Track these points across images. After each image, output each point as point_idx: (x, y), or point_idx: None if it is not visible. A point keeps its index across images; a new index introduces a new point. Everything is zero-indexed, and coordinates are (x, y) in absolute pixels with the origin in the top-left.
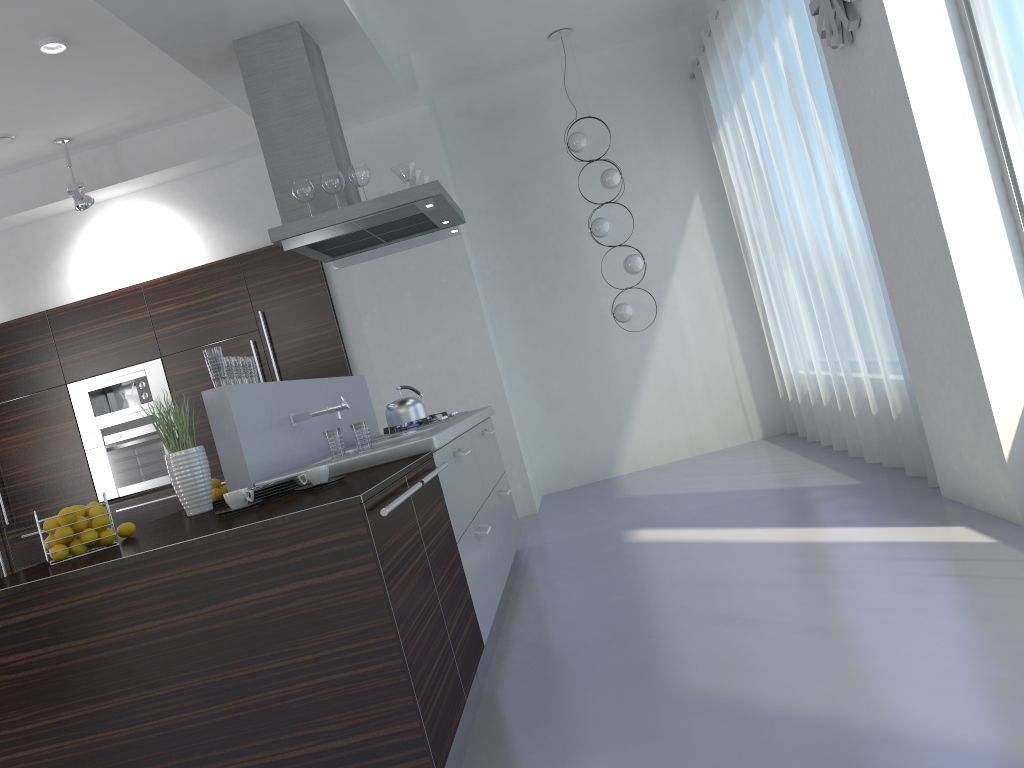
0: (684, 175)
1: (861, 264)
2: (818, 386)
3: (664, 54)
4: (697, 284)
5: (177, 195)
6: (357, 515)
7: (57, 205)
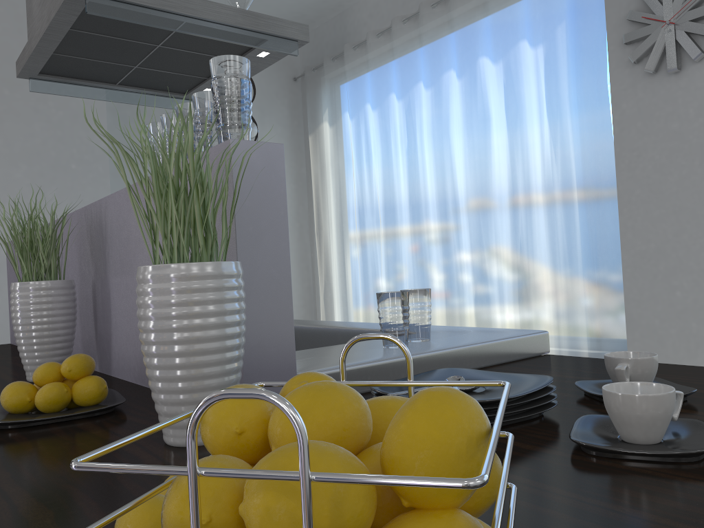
0: None
1: (559, 252)
2: None
3: None
4: None
5: None
6: None
7: None
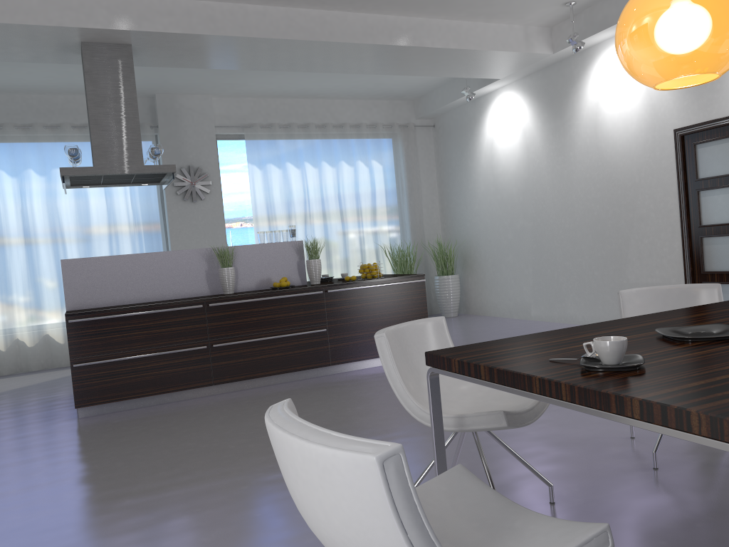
0: None
1: None
2: (12, 339)
3: None
4: None
5: None
6: None
7: None
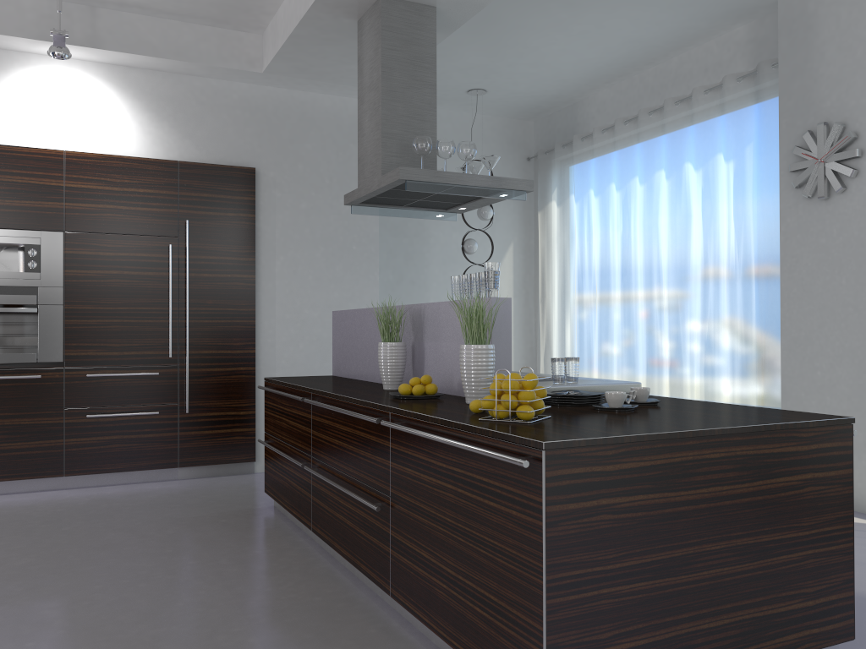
0: (507, 227)
1: (737, 333)
2: None
3: (514, 135)
4: None
5: (128, 82)
6: (849, 431)
7: (0, 38)
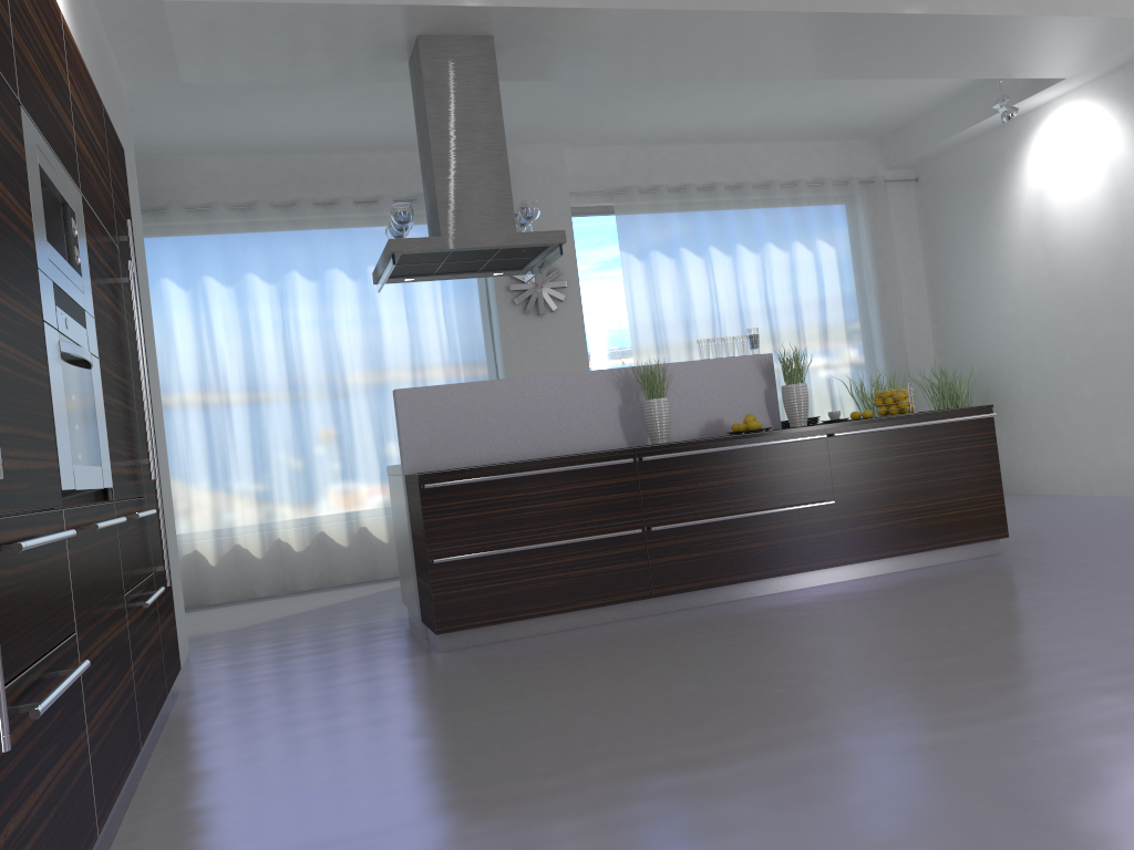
0: None
1: None
2: (271, 540)
3: None
4: None
5: None
6: None
7: None
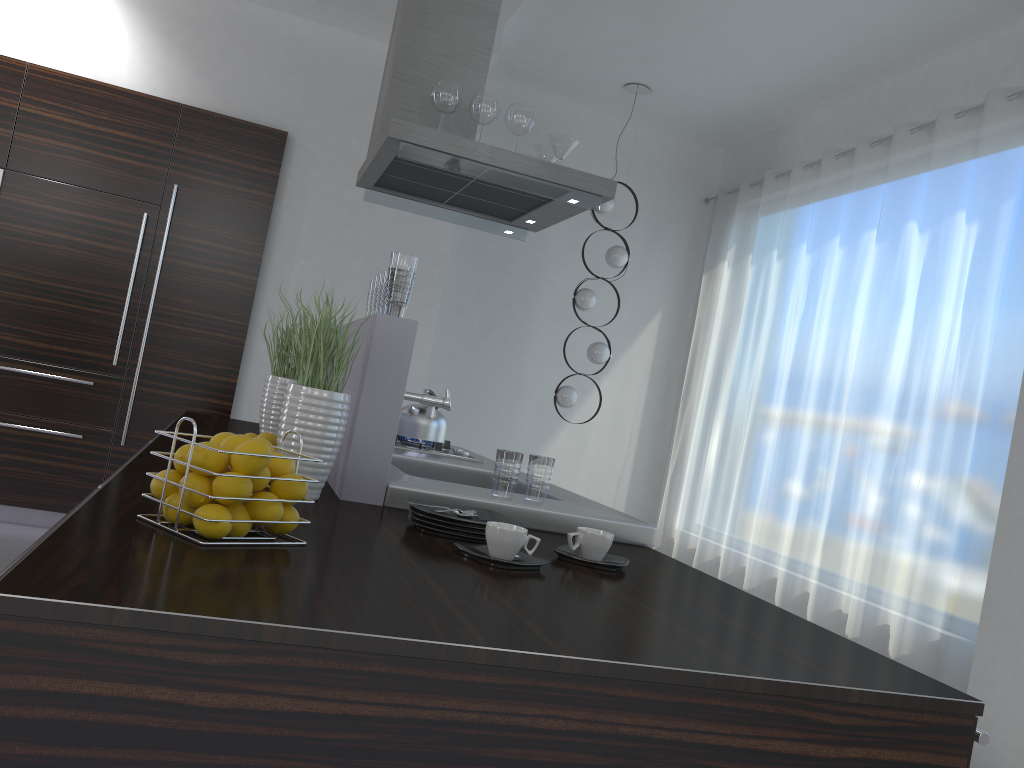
0: (657, 288)
1: (935, 492)
2: (736, 565)
3: (692, 165)
4: (621, 398)
5: None
6: (962, 733)
7: None
